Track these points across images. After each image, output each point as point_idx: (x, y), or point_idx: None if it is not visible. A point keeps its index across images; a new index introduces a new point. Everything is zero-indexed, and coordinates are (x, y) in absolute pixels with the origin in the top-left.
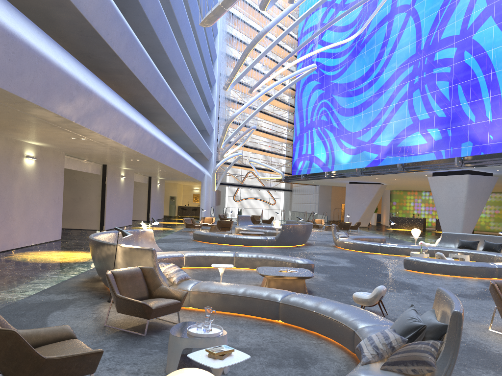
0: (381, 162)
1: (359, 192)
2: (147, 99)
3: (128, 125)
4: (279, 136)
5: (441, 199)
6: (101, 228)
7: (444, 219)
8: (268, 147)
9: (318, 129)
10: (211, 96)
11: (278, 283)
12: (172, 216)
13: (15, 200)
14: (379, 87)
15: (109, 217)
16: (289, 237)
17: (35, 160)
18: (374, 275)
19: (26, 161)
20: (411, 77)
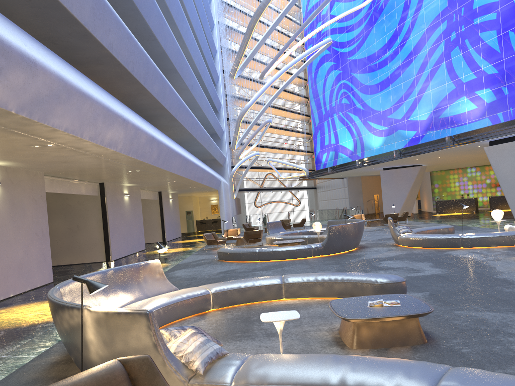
0: (421, 140)
1: (396, 178)
2: (140, 97)
3: (111, 120)
4: (295, 131)
5: (505, 171)
6: (107, 259)
7: (512, 194)
8: (285, 144)
9: (340, 114)
10: (216, 94)
11: (375, 329)
12: (191, 232)
13: None
14: (407, 54)
15: (116, 245)
16: (339, 241)
17: (0, 185)
18: (492, 285)
19: None
20: (446, 34)
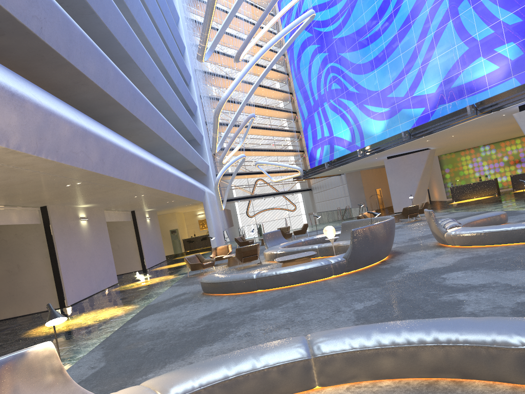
0: (431, 117)
1: (403, 167)
2: (80, 88)
3: None
4: (282, 129)
5: None
6: (61, 305)
7: None
8: (272, 145)
9: (331, 102)
10: (189, 94)
11: None
12: (178, 253)
13: None
14: (404, 20)
15: (72, 284)
16: (367, 250)
17: None
18: None
19: None
20: None
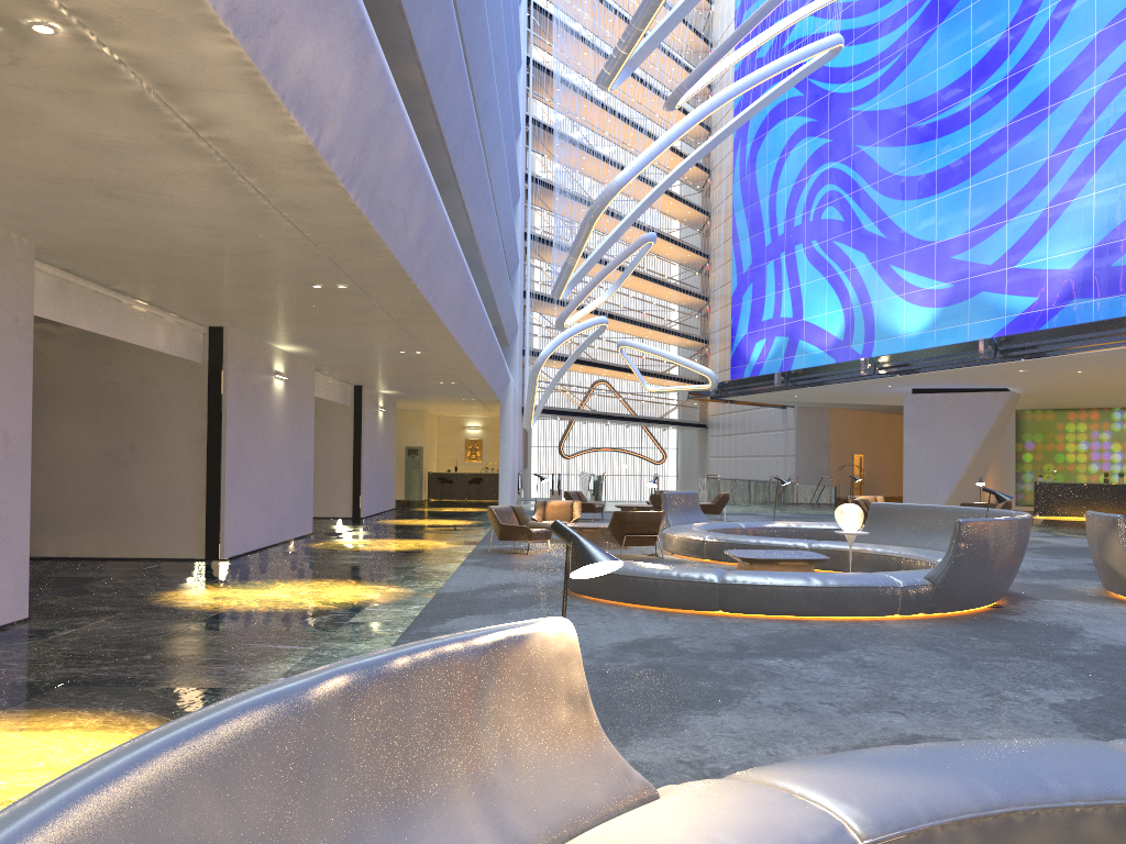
0: (1050, 320)
1: (944, 417)
2: None
3: None
4: (674, 286)
5: None
6: (210, 553)
7: None
8: (648, 313)
9: (815, 247)
10: (516, 164)
11: None
12: (414, 500)
13: None
14: (1032, 99)
15: (238, 513)
16: (981, 573)
17: None
18: None
19: None
20: None
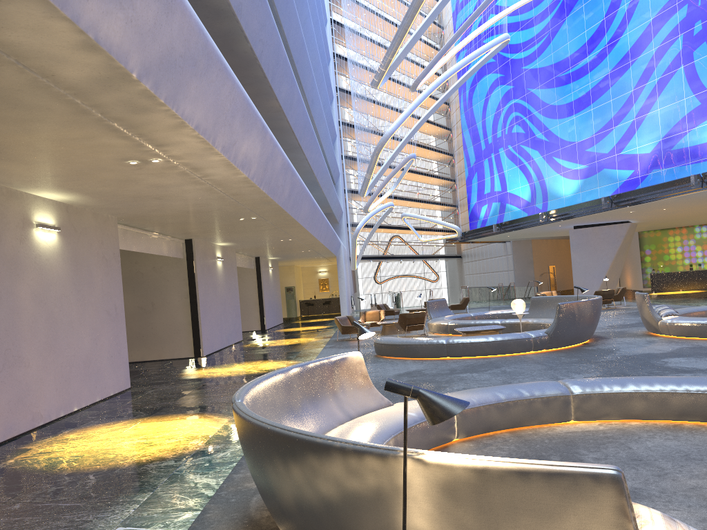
0: (641, 182)
1: (593, 241)
2: None
3: (250, 122)
4: (433, 175)
5: None
6: (196, 353)
7: None
8: (419, 193)
9: (510, 149)
10: (332, 119)
11: None
12: (292, 317)
13: (24, 323)
14: (621, 58)
15: (207, 332)
16: (572, 327)
17: (58, 233)
18: None
19: (39, 236)
20: (686, 26)
